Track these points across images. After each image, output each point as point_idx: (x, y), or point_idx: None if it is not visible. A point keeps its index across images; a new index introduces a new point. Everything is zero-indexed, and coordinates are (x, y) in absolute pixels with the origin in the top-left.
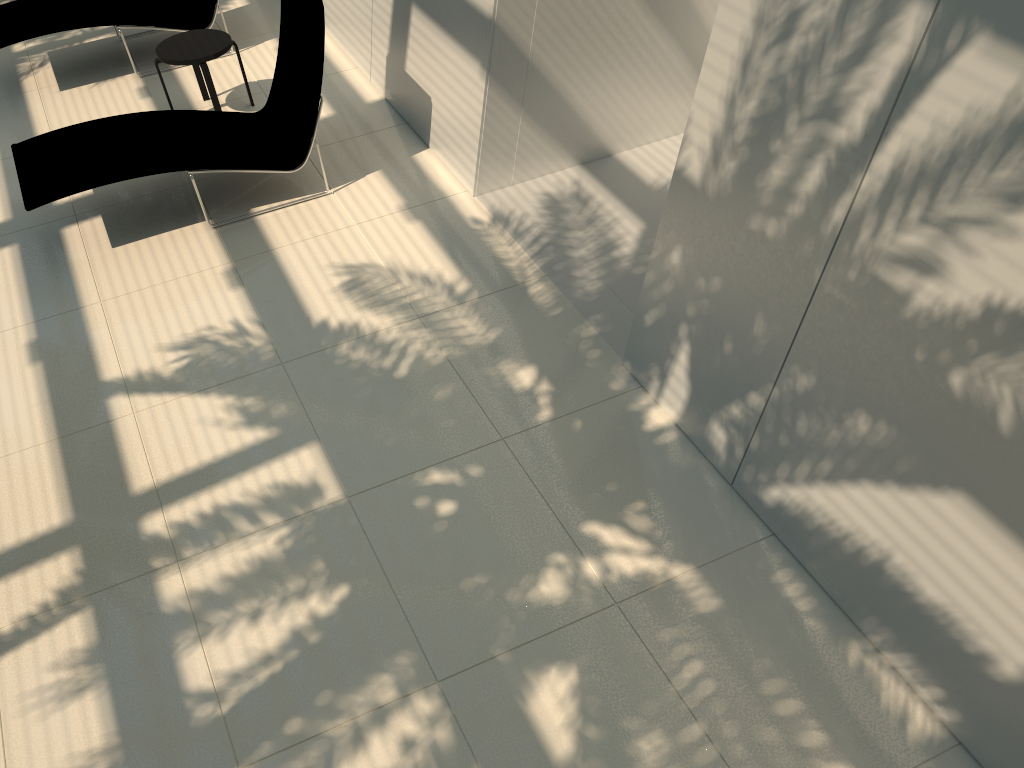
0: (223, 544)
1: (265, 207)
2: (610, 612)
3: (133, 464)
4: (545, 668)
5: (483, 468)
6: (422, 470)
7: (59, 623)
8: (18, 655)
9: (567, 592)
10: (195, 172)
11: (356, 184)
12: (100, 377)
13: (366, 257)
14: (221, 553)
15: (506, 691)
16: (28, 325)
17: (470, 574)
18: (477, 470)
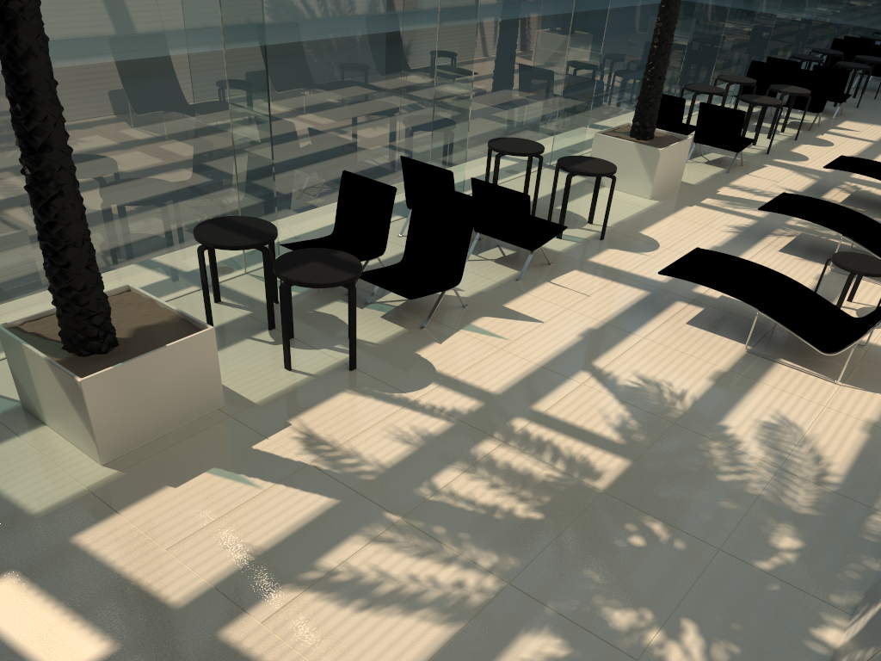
0: (528, 454)
1: (789, 363)
2: (627, 659)
3: (549, 398)
4: (556, 635)
5: (684, 548)
6: (654, 518)
7: (436, 417)
8: (410, 413)
9: (623, 628)
10: (761, 313)
11: (862, 392)
12: (593, 361)
13: (802, 423)
14: (521, 456)
15: (525, 620)
16: (601, 322)
17: (596, 571)
18: (680, 545)
